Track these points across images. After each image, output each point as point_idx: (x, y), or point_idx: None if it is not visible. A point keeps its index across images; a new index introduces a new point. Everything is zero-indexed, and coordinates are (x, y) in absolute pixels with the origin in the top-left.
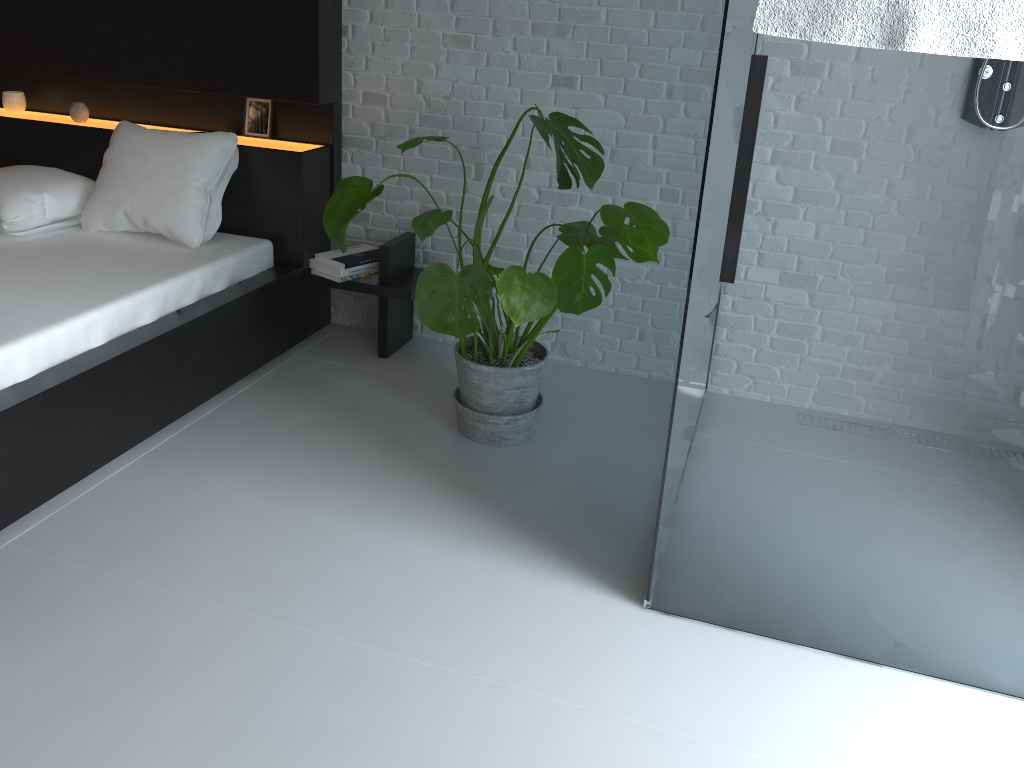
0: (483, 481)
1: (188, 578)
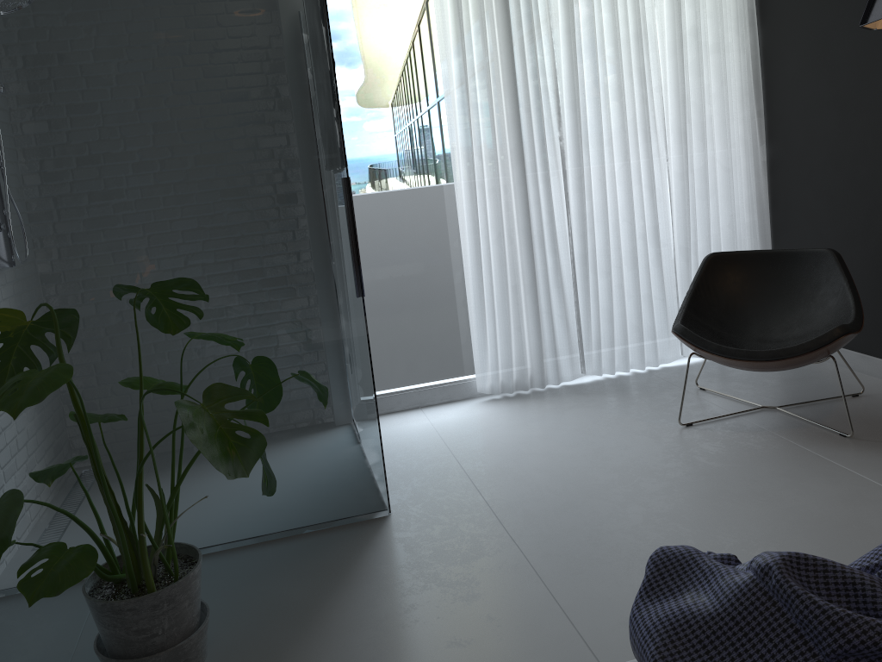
0: (285, 619)
1: (573, 661)
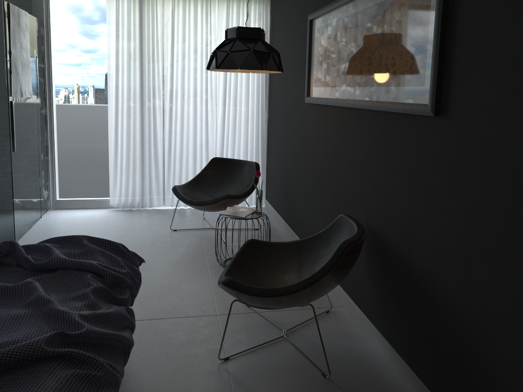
0: None
1: None
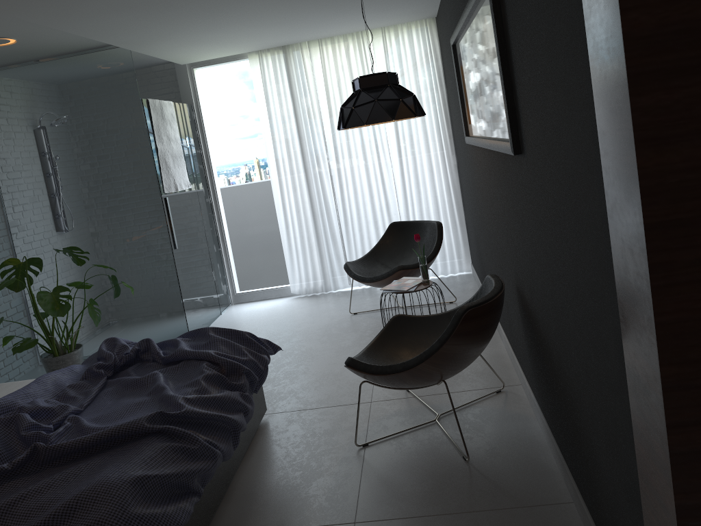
0: None
1: None
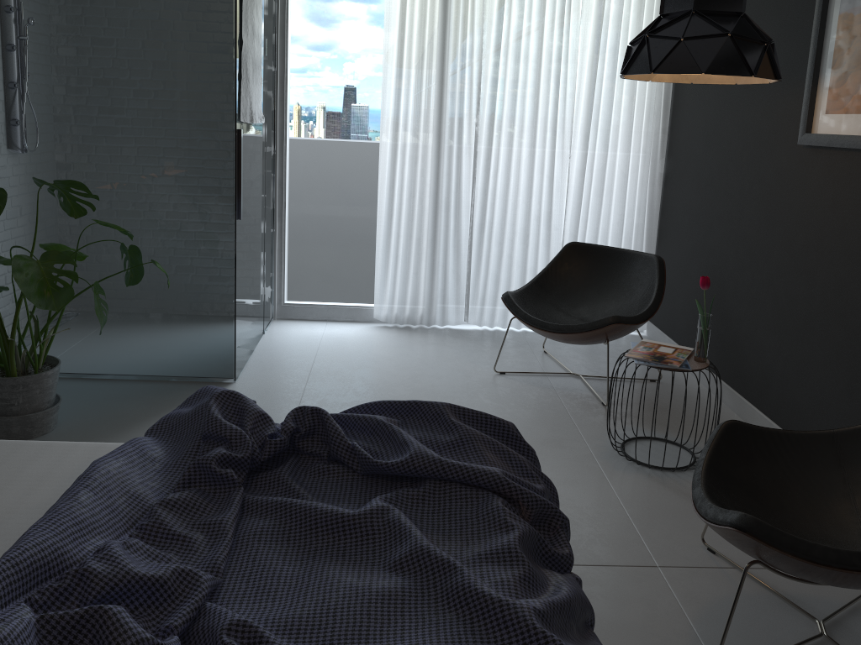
0: (114, 423)
1: None
